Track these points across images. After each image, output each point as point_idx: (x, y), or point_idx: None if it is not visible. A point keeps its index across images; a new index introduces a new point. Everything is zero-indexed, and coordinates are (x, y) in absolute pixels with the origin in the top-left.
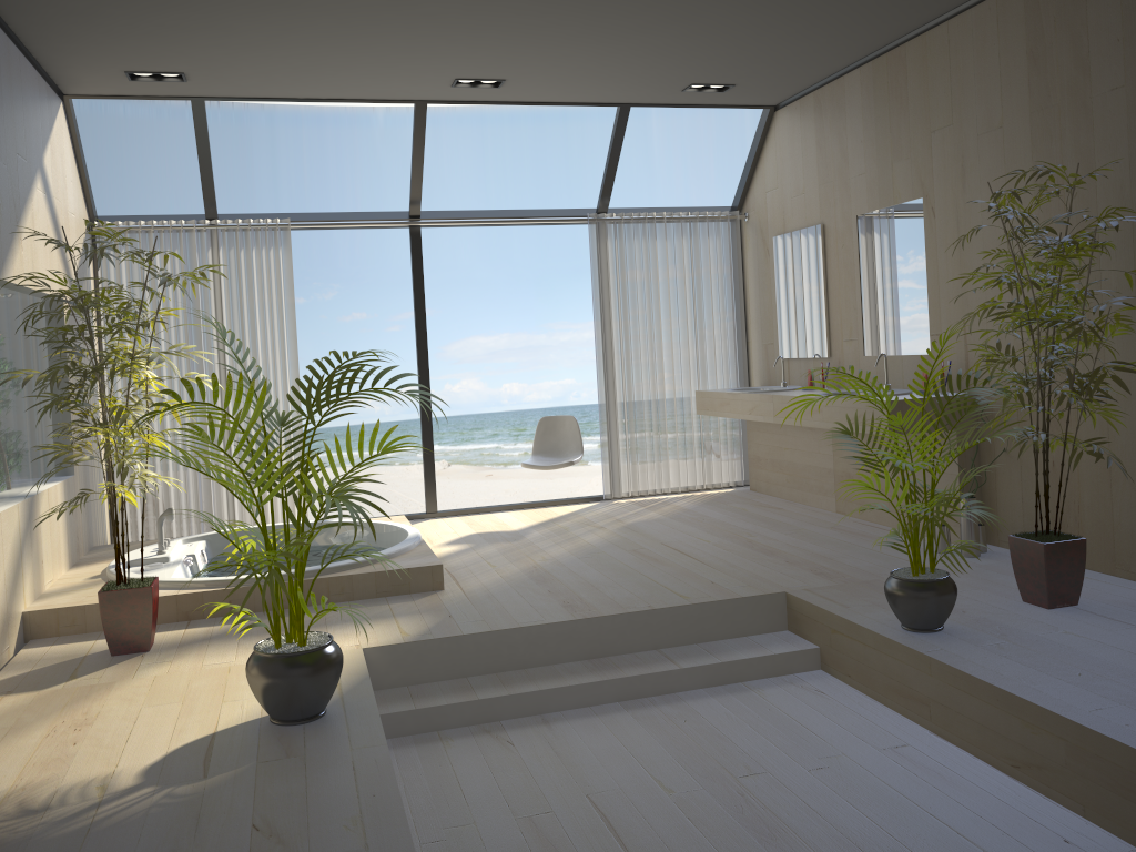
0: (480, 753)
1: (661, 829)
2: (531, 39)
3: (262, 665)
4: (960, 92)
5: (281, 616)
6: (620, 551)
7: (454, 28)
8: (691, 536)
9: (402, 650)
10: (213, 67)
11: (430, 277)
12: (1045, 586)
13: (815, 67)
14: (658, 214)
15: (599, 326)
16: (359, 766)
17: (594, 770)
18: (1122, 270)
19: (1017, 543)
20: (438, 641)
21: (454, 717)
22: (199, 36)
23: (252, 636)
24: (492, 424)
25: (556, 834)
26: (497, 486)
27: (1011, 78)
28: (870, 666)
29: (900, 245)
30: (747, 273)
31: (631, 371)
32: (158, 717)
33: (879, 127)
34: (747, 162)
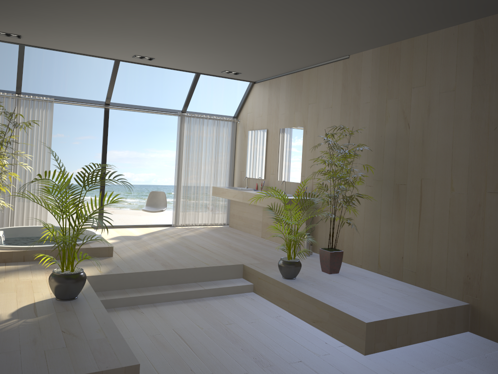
0: (131, 315)
1: (199, 339)
2: (169, 47)
3: (57, 277)
4: (319, 92)
5: (64, 260)
6: (181, 246)
7: (140, 39)
8: (208, 242)
9: (100, 277)
10: (35, 35)
11: (96, 122)
12: (329, 266)
13: (271, 72)
14: (205, 116)
15: (178, 157)
16: (96, 314)
17: (174, 321)
18: (363, 162)
19: (322, 251)
20: (115, 275)
21: (120, 303)
22: (34, 25)
23: (36, 269)
24: (116, 189)
25: (163, 340)
26: (115, 217)
27: (336, 91)
28: (270, 290)
29: (294, 142)
30: (236, 142)
31: (188, 176)
32: (8, 297)
33: (291, 98)
34: (241, 100)
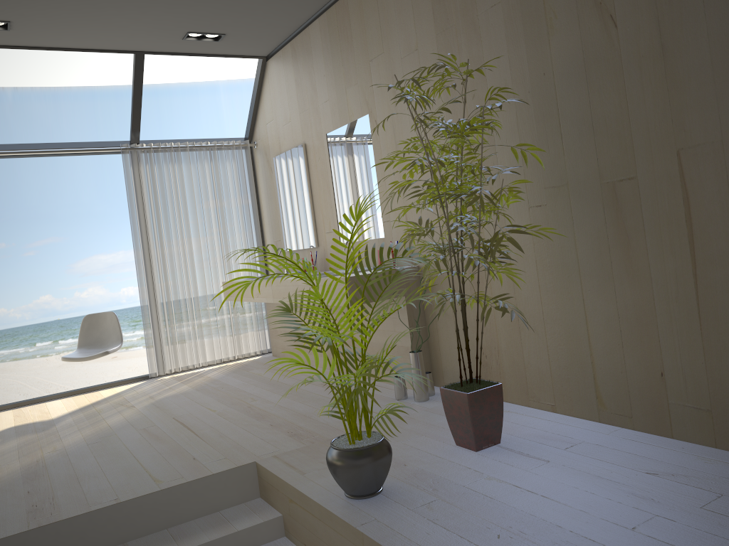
0: None
1: None
2: None
3: None
4: (386, 26)
5: None
6: (131, 432)
7: None
8: (203, 407)
9: None
10: None
11: (58, 213)
12: (472, 431)
13: (285, 18)
14: (183, 144)
15: (136, 235)
16: None
17: None
18: (512, 153)
19: (447, 393)
20: None
21: None
22: None
23: None
24: None
25: None
26: (121, 364)
27: (420, 9)
28: (319, 536)
29: (357, 153)
30: (259, 188)
31: (167, 270)
32: None
33: (335, 62)
34: (251, 102)
